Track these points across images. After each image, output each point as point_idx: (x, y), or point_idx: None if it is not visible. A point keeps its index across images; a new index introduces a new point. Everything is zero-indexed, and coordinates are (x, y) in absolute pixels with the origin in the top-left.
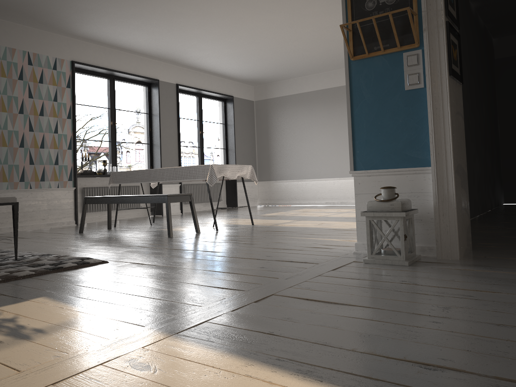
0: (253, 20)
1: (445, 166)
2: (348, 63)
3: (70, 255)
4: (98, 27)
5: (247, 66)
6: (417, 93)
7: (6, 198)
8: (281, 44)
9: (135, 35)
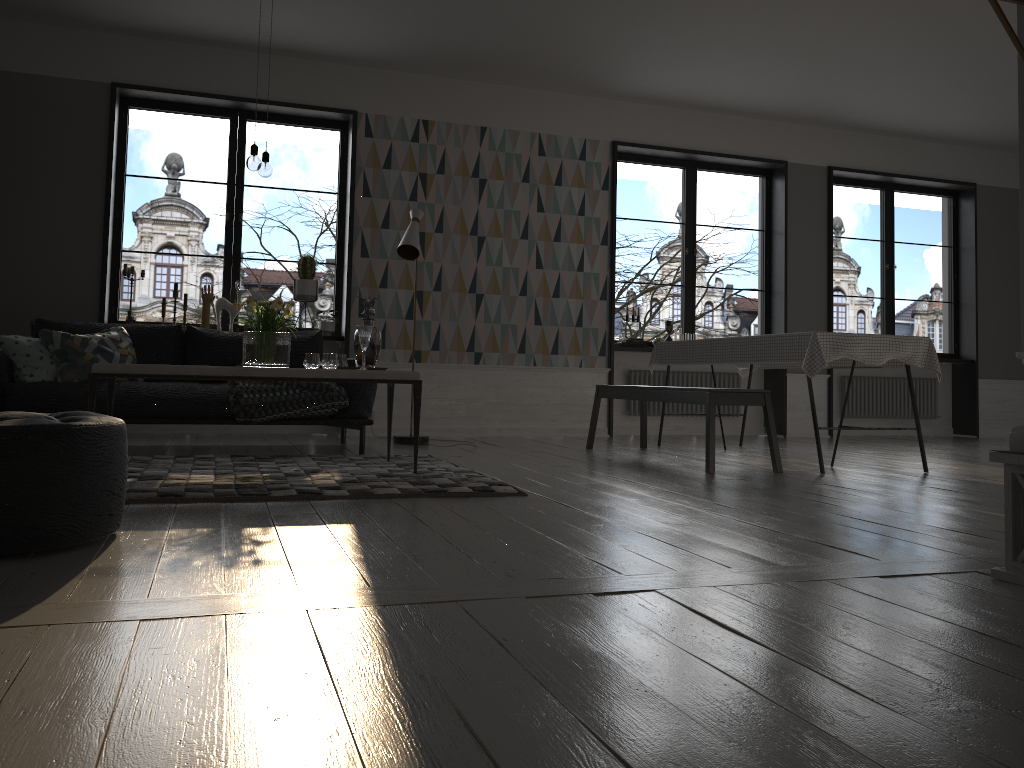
0: (969, 8)
1: None
2: None
3: (501, 477)
4: (650, 74)
5: (999, 112)
6: None
7: (404, 373)
8: None
9: (722, 78)
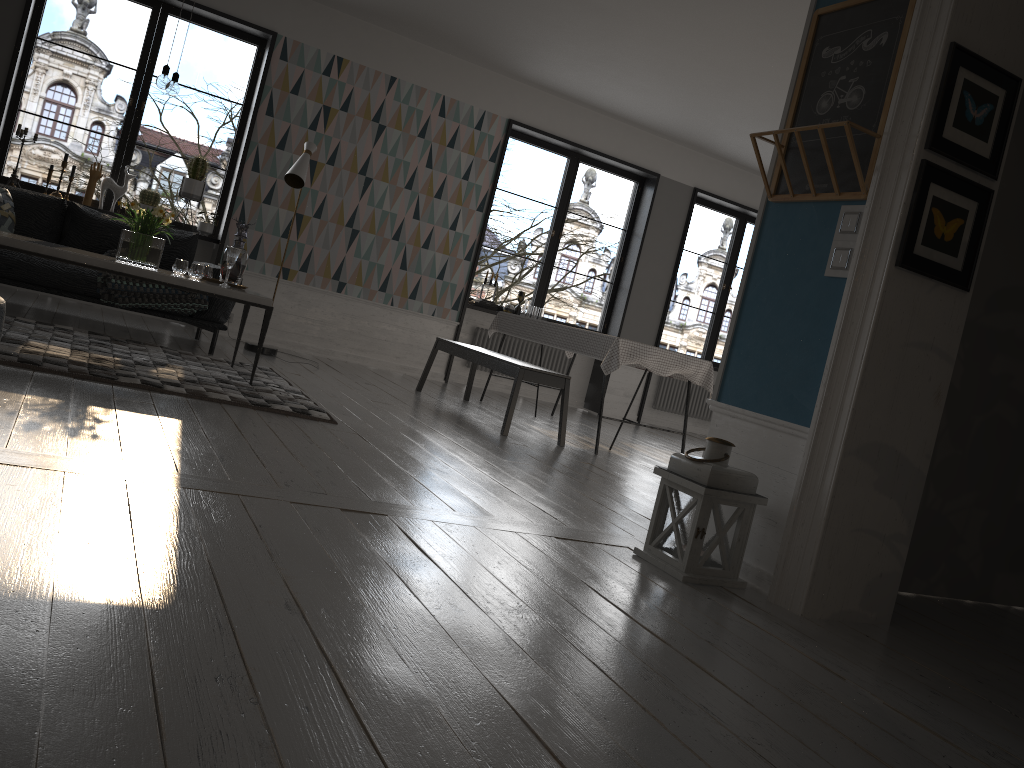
0: None
1: (833, 434)
2: (765, 206)
3: (324, 403)
4: (553, 70)
5: None
6: (841, 287)
7: (259, 298)
8: None
9: (615, 90)
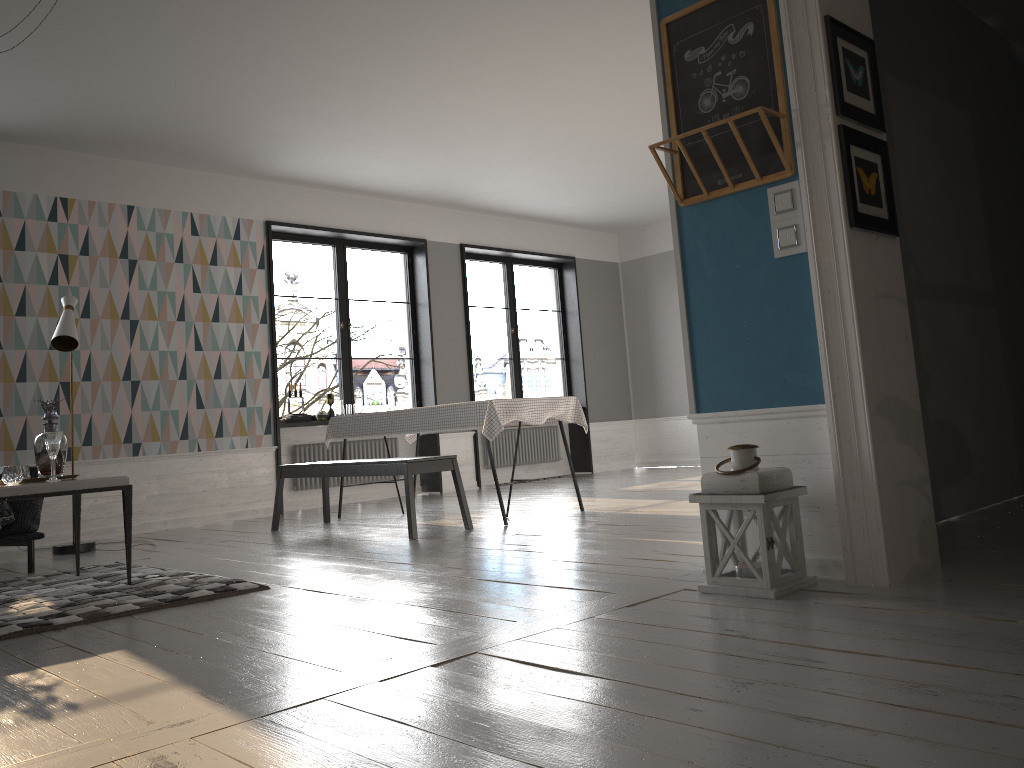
0: (578, 121)
1: (852, 401)
2: (676, 212)
3: (222, 574)
4: (305, 159)
5: (592, 200)
6: (797, 263)
7: (112, 479)
8: (645, 156)
9: (372, 165)
